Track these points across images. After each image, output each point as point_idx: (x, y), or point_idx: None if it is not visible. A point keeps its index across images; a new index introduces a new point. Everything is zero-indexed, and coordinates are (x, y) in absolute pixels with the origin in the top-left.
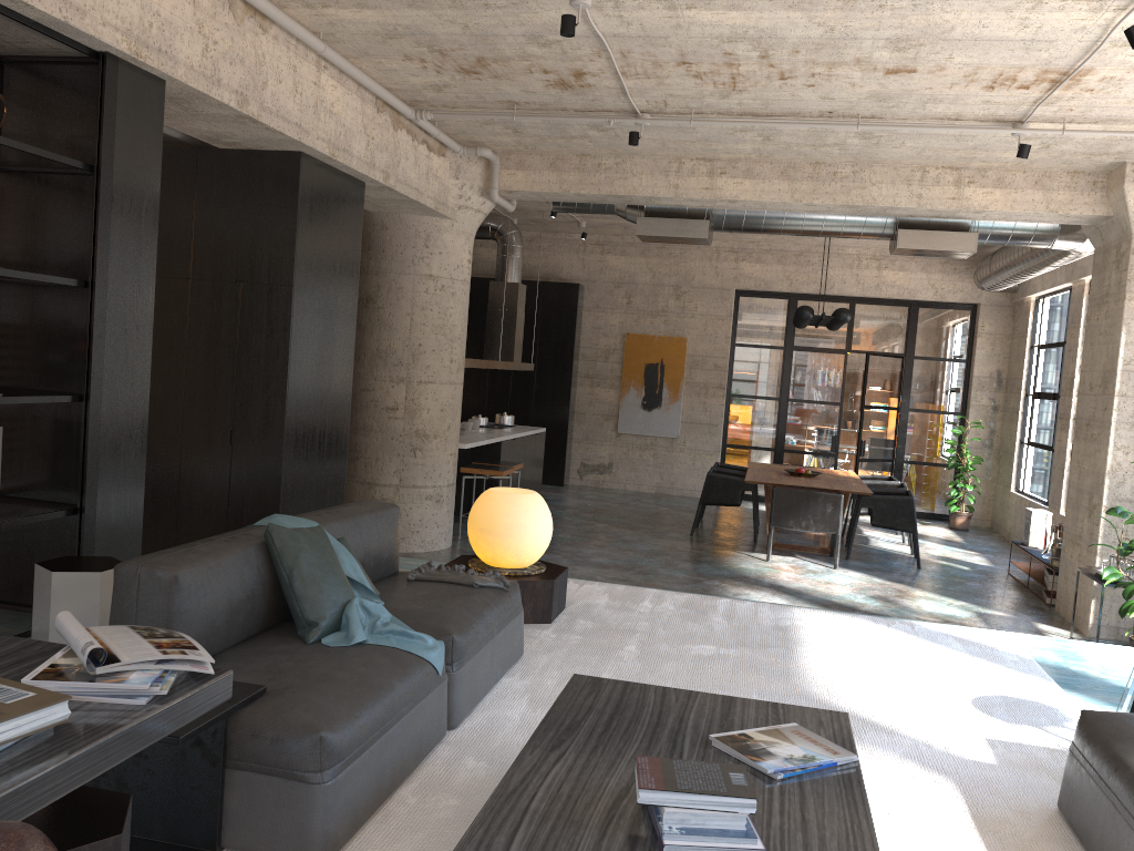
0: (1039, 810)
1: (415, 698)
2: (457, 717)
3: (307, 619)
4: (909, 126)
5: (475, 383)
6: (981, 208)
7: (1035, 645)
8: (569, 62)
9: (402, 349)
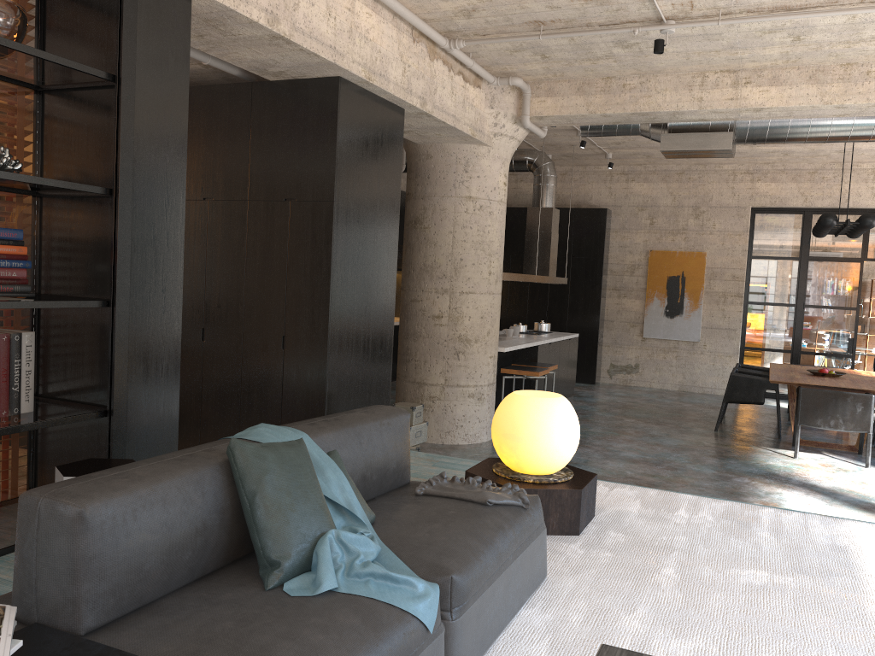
0: None
1: None
2: None
3: (268, 558)
4: None
5: (518, 297)
6: None
7: None
8: None
9: (445, 264)
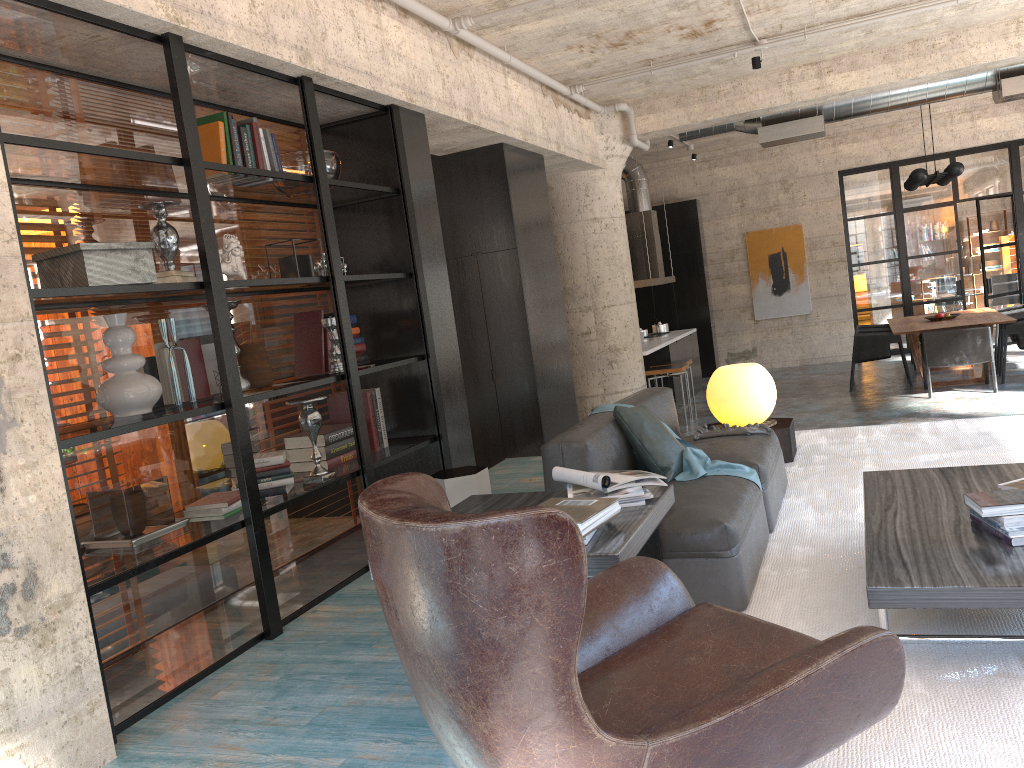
0: None
1: (754, 506)
2: (772, 523)
3: (661, 466)
4: None
5: None
6: None
7: None
8: (702, 15)
9: (584, 283)
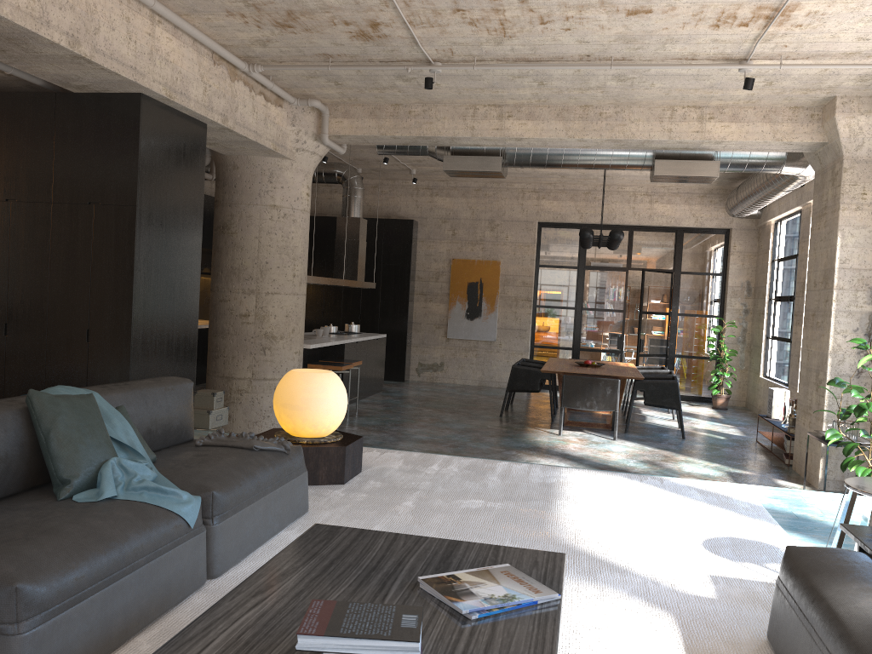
0: (750, 641)
1: (158, 549)
2: (219, 567)
3: (60, 478)
4: (653, 65)
5: (332, 301)
6: (720, 139)
7: (766, 494)
8: (364, 13)
9: (252, 266)
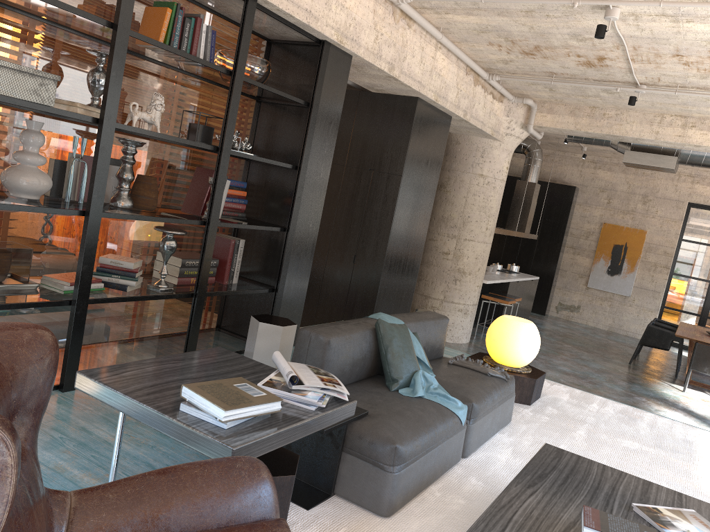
0: None
1: (447, 436)
2: (468, 451)
3: (392, 377)
4: None
5: (497, 242)
6: None
7: None
8: (596, 51)
9: (457, 218)
